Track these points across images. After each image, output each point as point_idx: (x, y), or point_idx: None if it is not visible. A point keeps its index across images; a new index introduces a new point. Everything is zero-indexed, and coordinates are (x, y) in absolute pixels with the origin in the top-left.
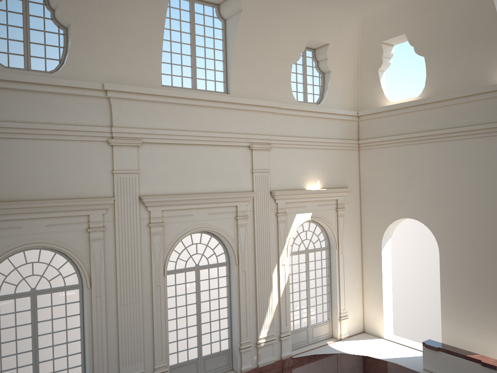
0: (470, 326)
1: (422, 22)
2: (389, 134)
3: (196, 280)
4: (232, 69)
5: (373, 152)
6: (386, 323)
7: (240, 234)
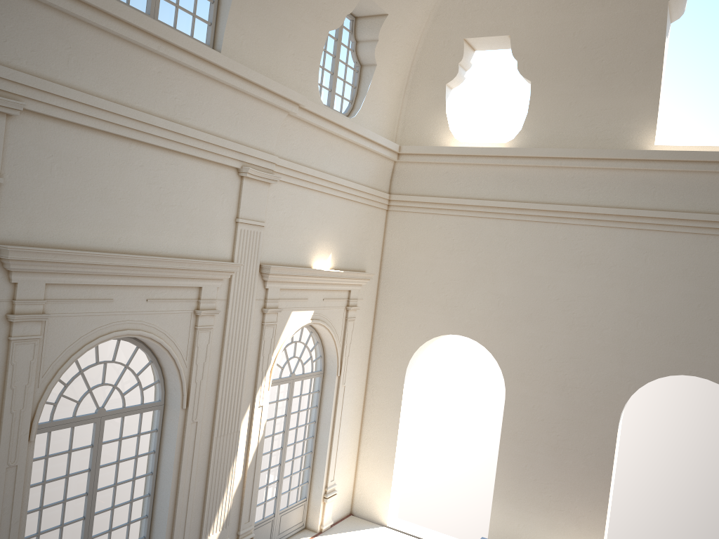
0: (539, 514)
1: (545, 24)
2: (446, 194)
3: (94, 443)
4: (233, 1)
5: (413, 218)
6: (393, 500)
7: (199, 347)
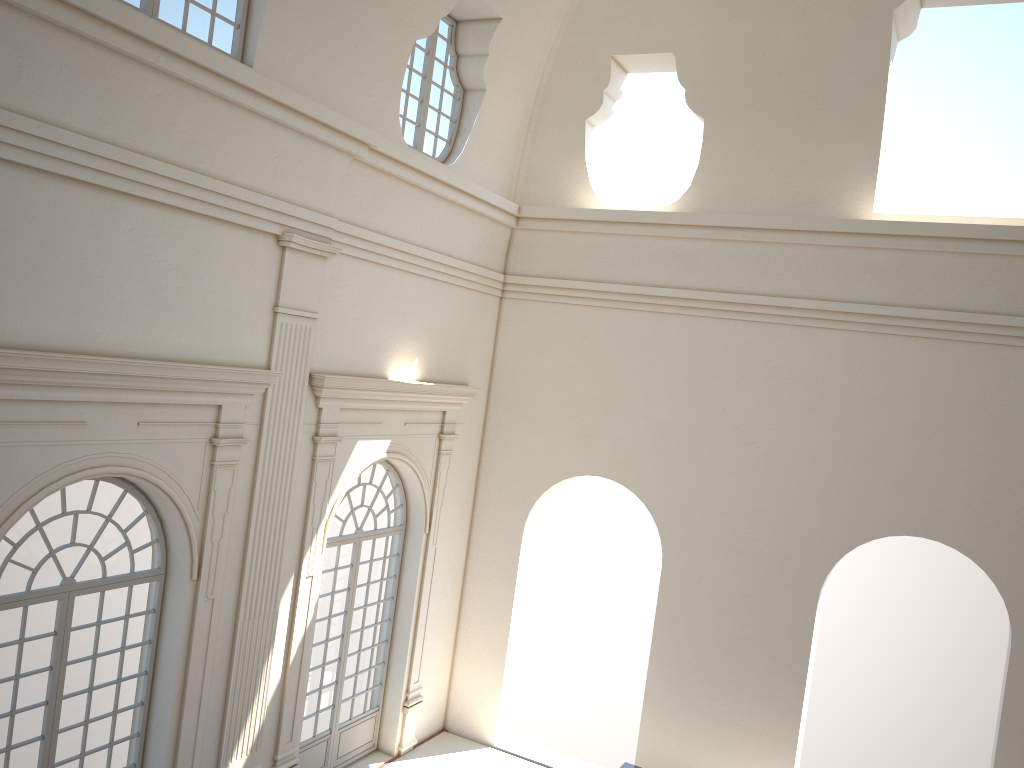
0: (707, 729)
1: (723, 38)
2: (584, 277)
3: (58, 630)
4: None
5: (538, 310)
6: (503, 710)
7: (217, 491)
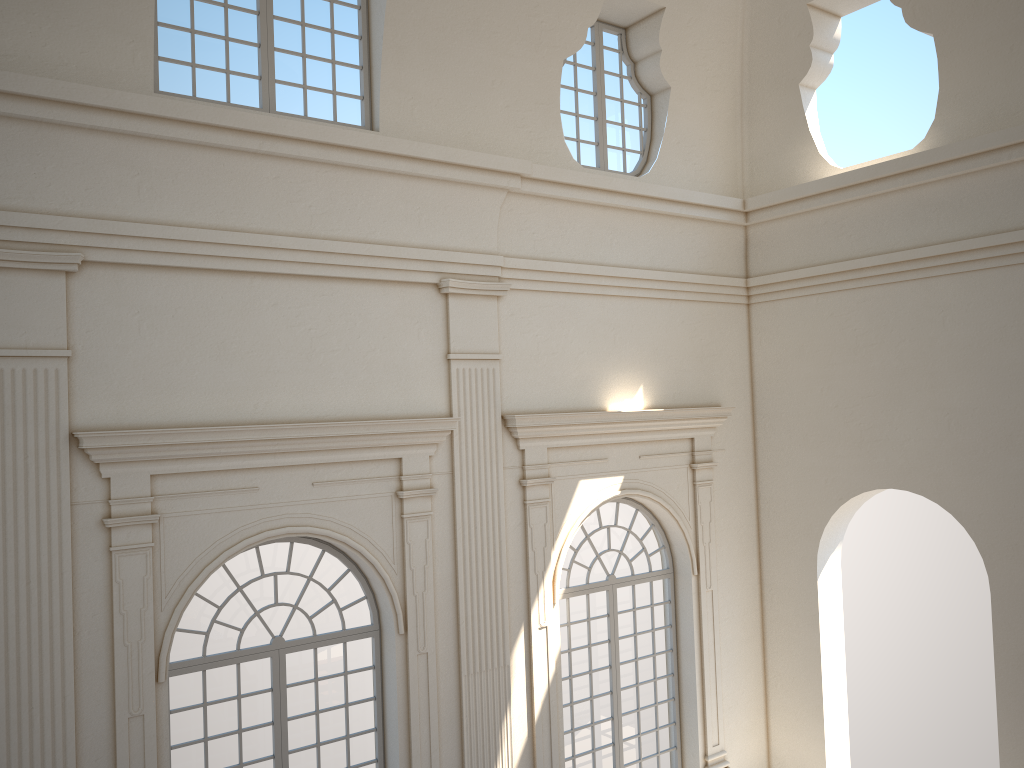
0: None
1: None
2: (832, 258)
3: (273, 686)
4: (384, 58)
5: (789, 308)
6: None
7: (411, 544)
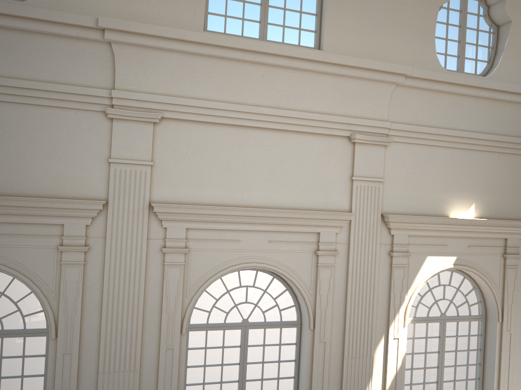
0: None
1: None
2: None
3: (241, 345)
4: (329, 9)
5: None
6: None
7: (321, 280)
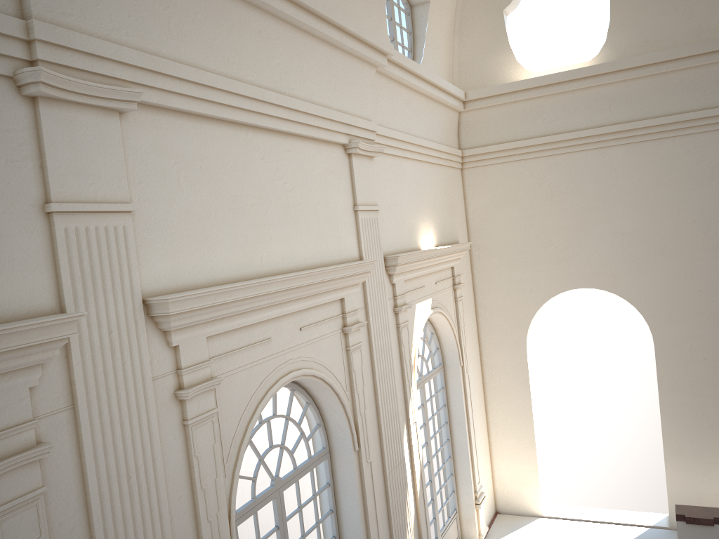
0: None
1: None
2: (530, 135)
3: (279, 524)
4: None
5: (496, 171)
6: (541, 486)
7: (355, 371)
